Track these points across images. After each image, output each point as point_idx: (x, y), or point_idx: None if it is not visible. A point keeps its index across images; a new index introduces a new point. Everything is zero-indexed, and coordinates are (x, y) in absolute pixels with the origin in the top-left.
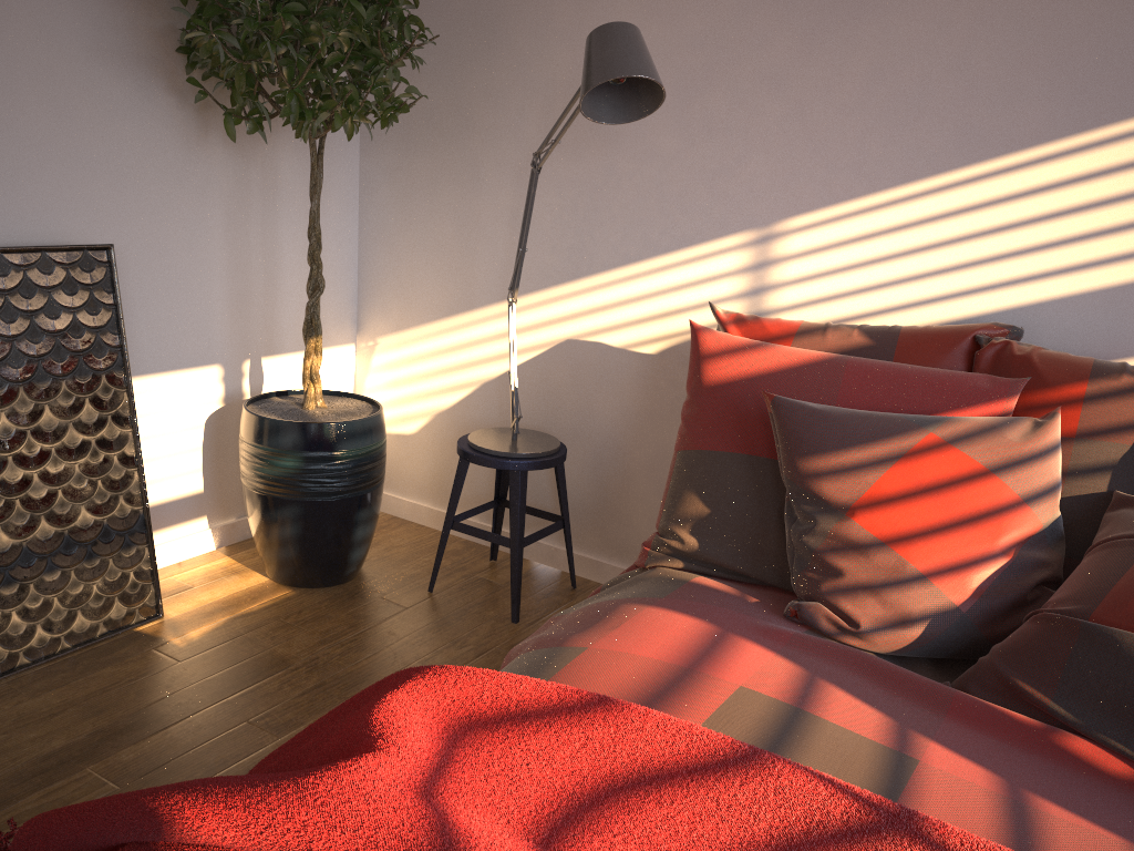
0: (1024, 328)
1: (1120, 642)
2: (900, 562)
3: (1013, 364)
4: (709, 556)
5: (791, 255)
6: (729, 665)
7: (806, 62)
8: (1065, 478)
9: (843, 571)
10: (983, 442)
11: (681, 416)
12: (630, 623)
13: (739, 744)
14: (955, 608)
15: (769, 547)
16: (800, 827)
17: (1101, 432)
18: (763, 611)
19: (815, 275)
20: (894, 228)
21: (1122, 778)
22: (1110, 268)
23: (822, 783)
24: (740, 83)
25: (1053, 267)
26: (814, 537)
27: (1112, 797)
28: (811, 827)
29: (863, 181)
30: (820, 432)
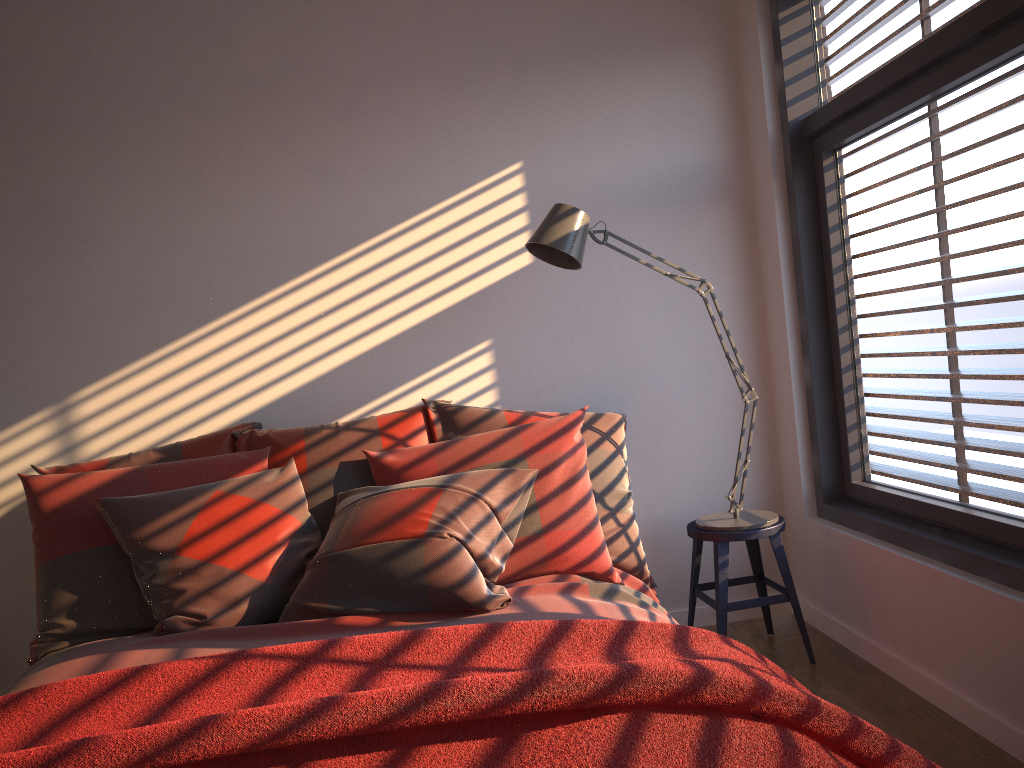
0: (264, 423)
1: (349, 555)
2: (220, 569)
3: (260, 442)
4: (88, 627)
5: (88, 417)
6: (120, 663)
7: (56, 283)
8: (310, 496)
9: (185, 588)
10: (252, 486)
11: (33, 541)
12: (37, 677)
13: (133, 667)
14: (263, 584)
15: (132, 603)
16: (182, 683)
17: (320, 464)
18: (139, 637)
19: (111, 426)
20: (157, 381)
21: (373, 624)
22: (299, 374)
23: (190, 660)
24: (7, 305)
25: (267, 382)
26: (160, 577)
27: (369, 633)
28: (189, 680)
29: (124, 354)
30: (141, 510)
